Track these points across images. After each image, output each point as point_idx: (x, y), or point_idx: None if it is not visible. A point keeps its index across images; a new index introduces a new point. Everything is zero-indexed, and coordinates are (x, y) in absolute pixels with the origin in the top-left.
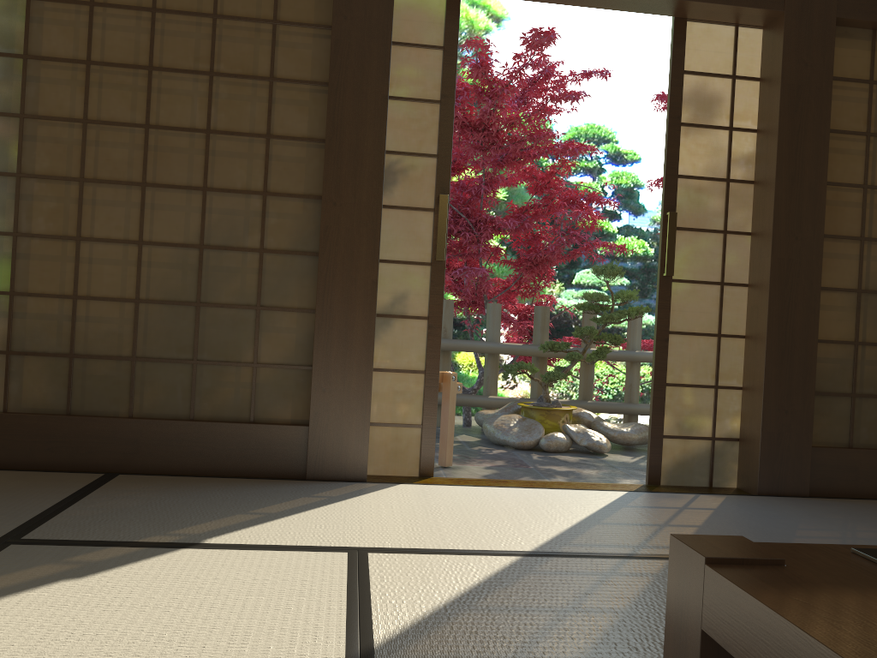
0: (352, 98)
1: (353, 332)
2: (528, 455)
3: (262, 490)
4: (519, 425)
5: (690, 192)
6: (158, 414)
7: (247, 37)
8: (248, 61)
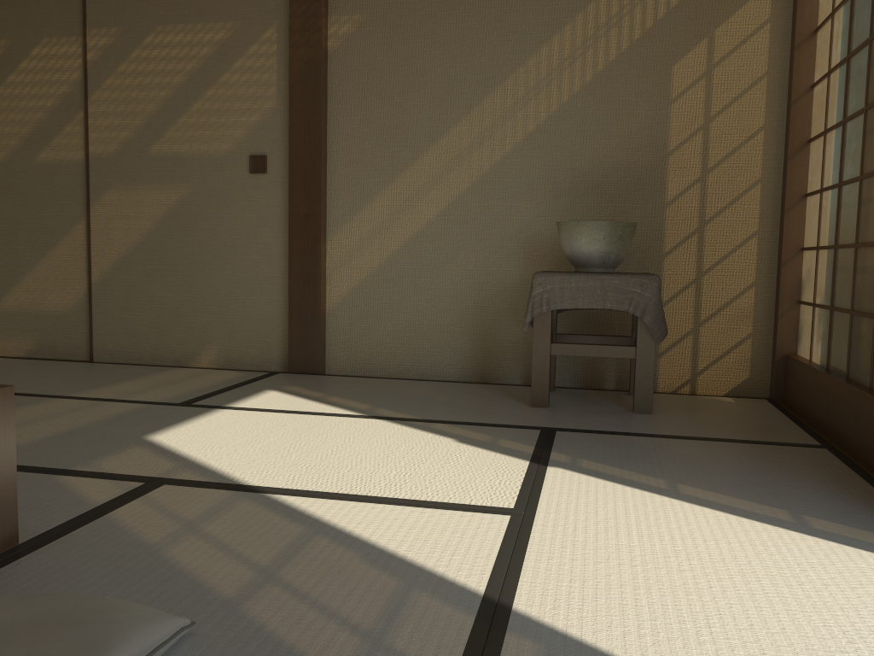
0: None
1: None
2: None
3: (807, 494)
4: None
5: None
6: None
7: None
8: None
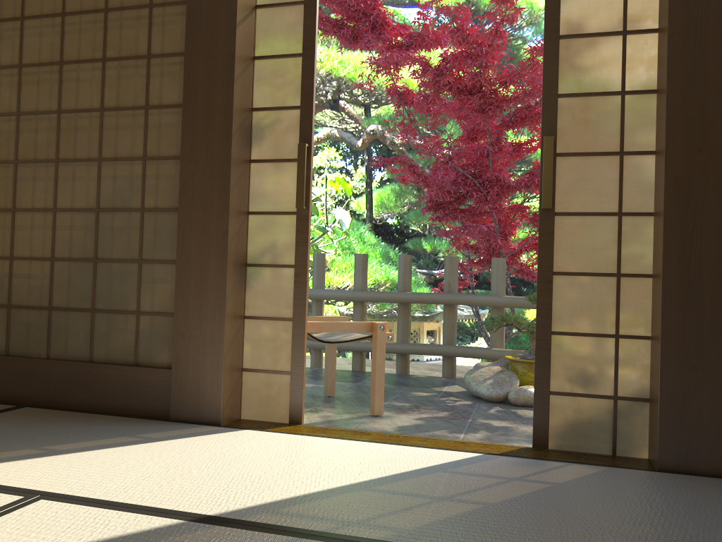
0: (204, 61)
1: (207, 281)
2: (489, 408)
3: (104, 427)
4: (495, 377)
5: (575, 112)
6: (67, 356)
7: (130, 23)
8: (131, 44)
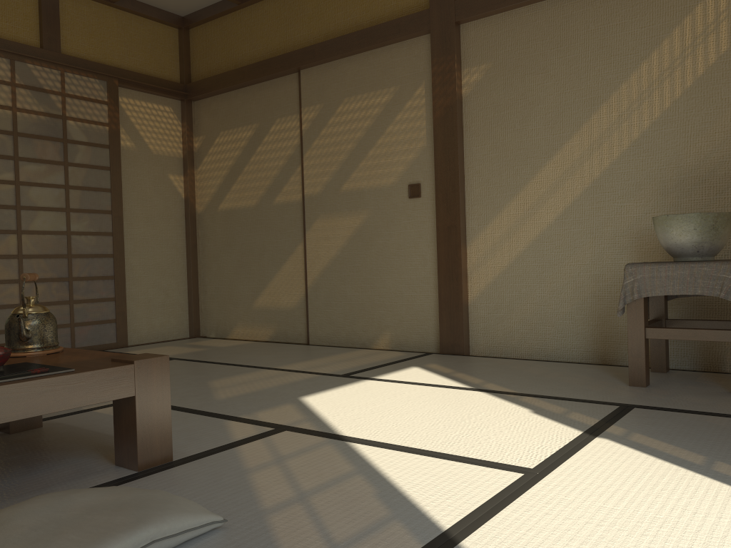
0: None
1: None
2: None
3: None
4: None
5: None
6: None
7: None
8: None
